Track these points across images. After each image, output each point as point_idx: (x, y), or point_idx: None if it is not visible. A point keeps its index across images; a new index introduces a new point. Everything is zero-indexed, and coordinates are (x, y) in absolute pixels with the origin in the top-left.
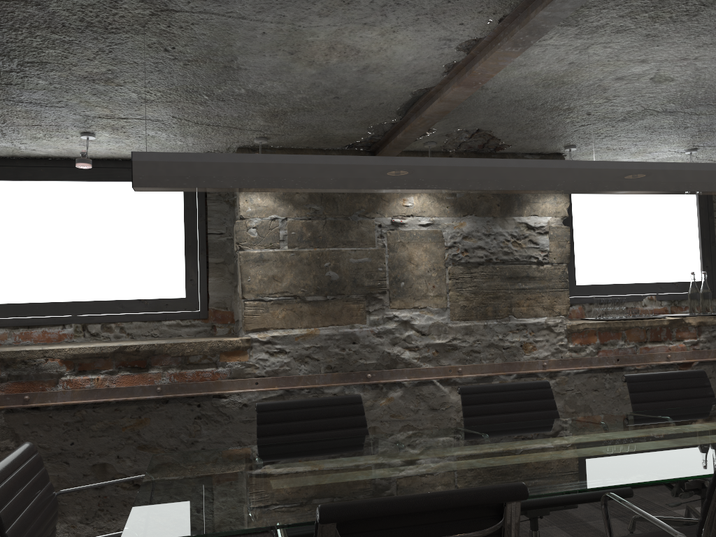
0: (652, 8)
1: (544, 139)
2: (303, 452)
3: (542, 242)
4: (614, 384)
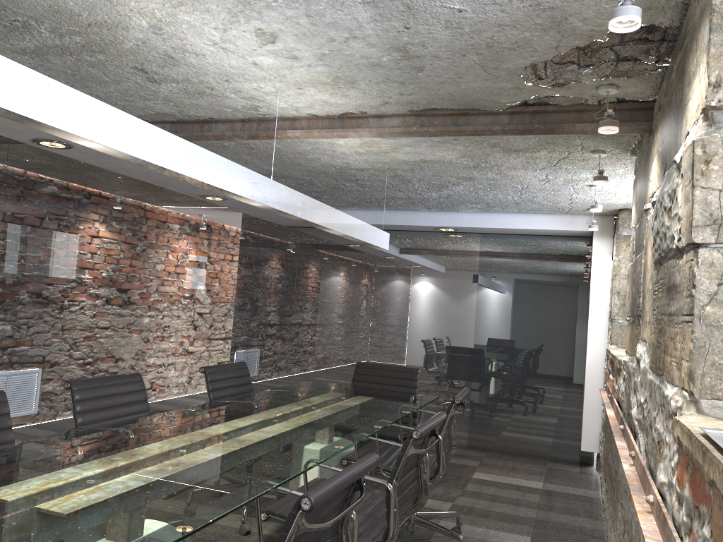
0: (206, 93)
1: (563, 11)
2: (388, 403)
3: (678, 199)
4: None
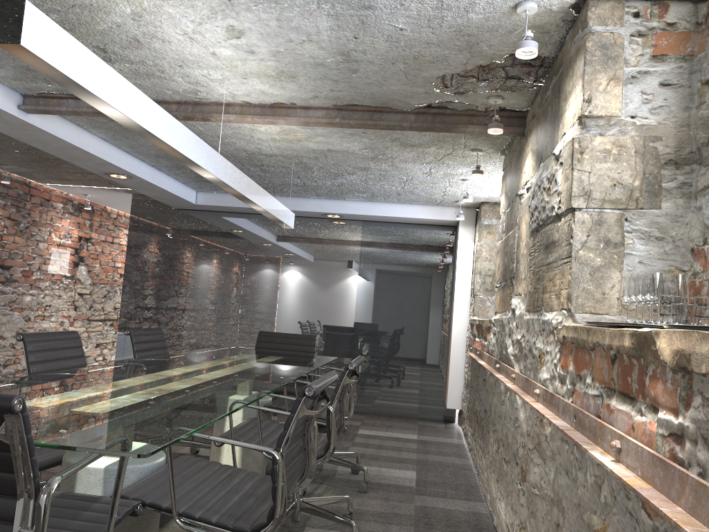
0: (155, 75)
1: (476, 38)
2: (299, 360)
3: (558, 179)
4: (576, 473)
